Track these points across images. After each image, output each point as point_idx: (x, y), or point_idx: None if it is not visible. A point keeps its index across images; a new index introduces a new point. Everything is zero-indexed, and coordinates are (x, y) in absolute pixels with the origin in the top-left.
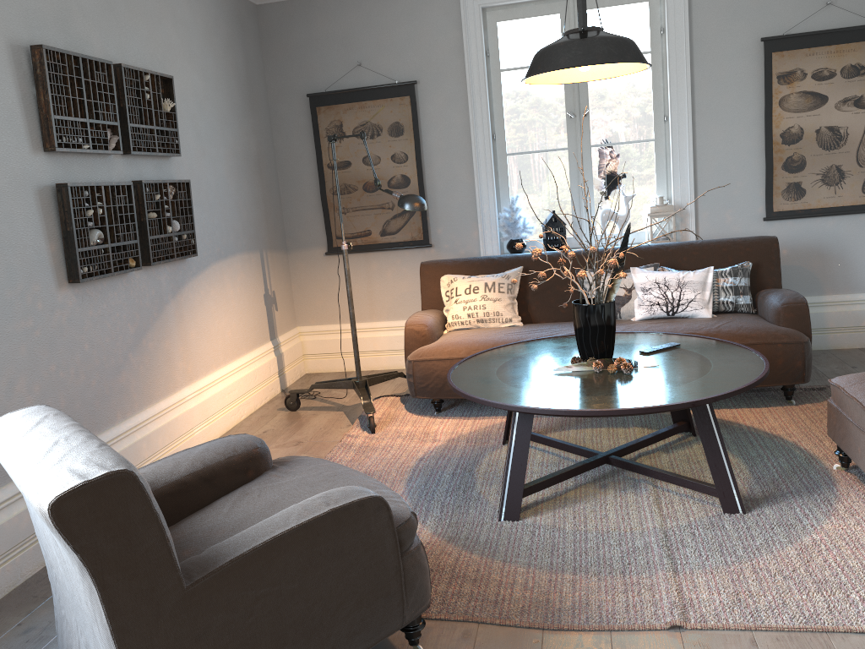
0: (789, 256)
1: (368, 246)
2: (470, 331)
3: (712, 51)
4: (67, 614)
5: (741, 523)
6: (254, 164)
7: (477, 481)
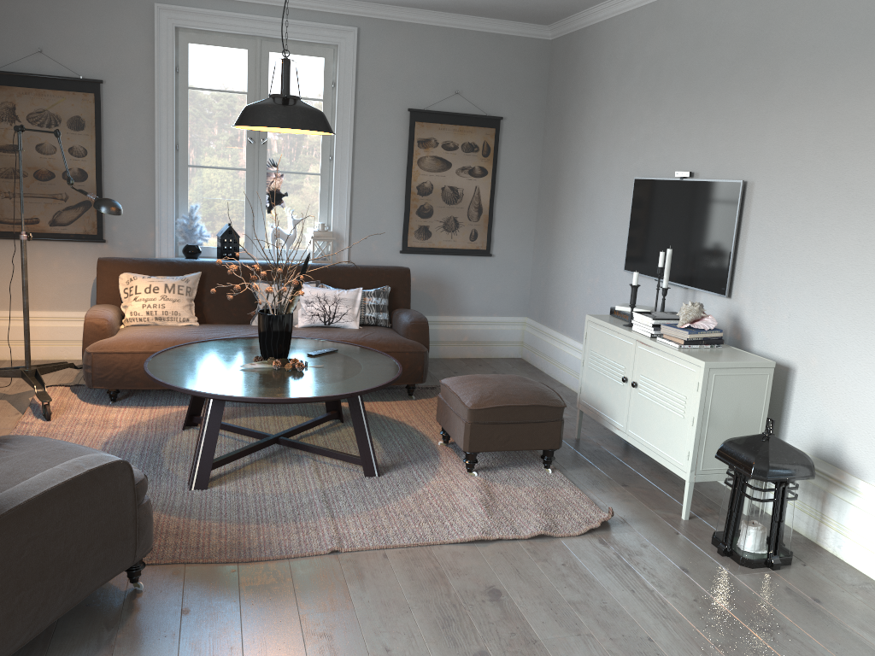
0: (416, 283)
1: (35, 234)
2: (150, 328)
3: (371, 111)
4: None
5: (377, 483)
6: None
7: (165, 460)
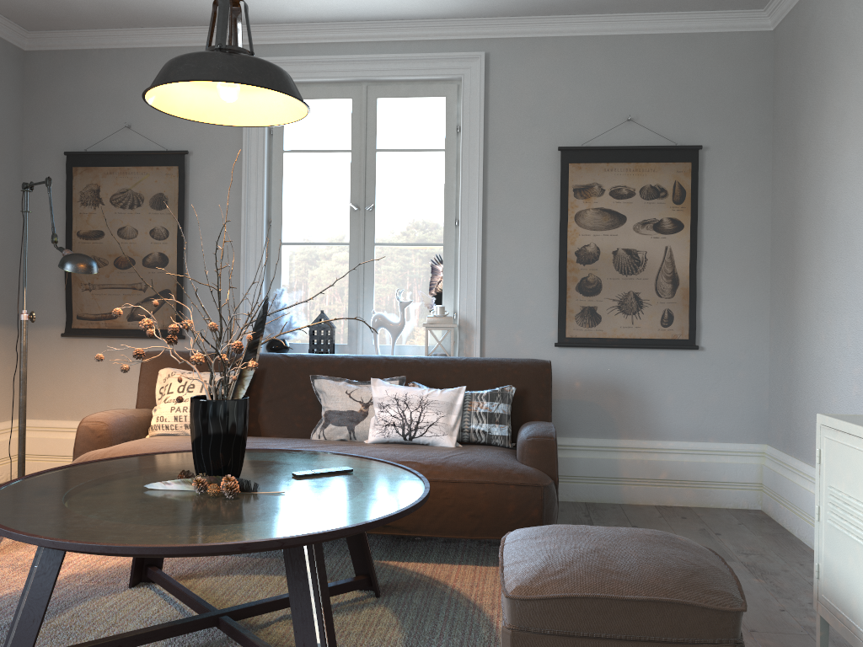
0: (582, 390)
1: (112, 331)
2: (168, 437)
3: (508, 156)
4: None
5: None
6: None
7: None
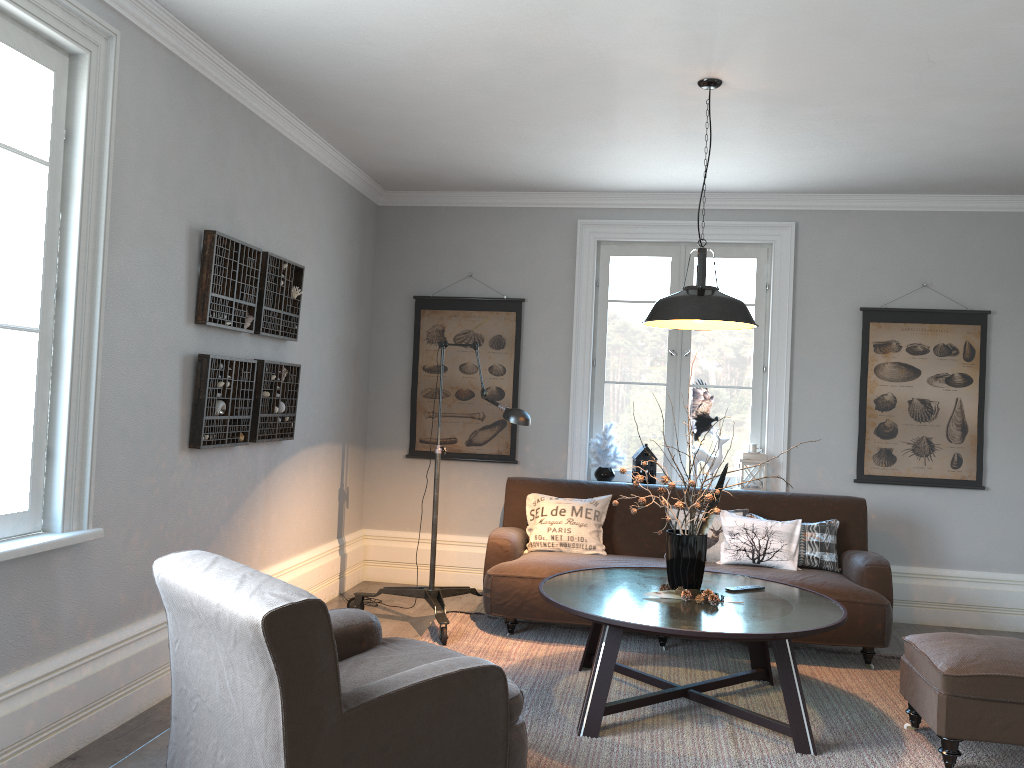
0: (877, 521)
1: (452, 454)
2: (553, 553)
3: (813, 313)
4: (199, 744)
5: (811, 762)
6: (352, 356)
7: (555, 699)
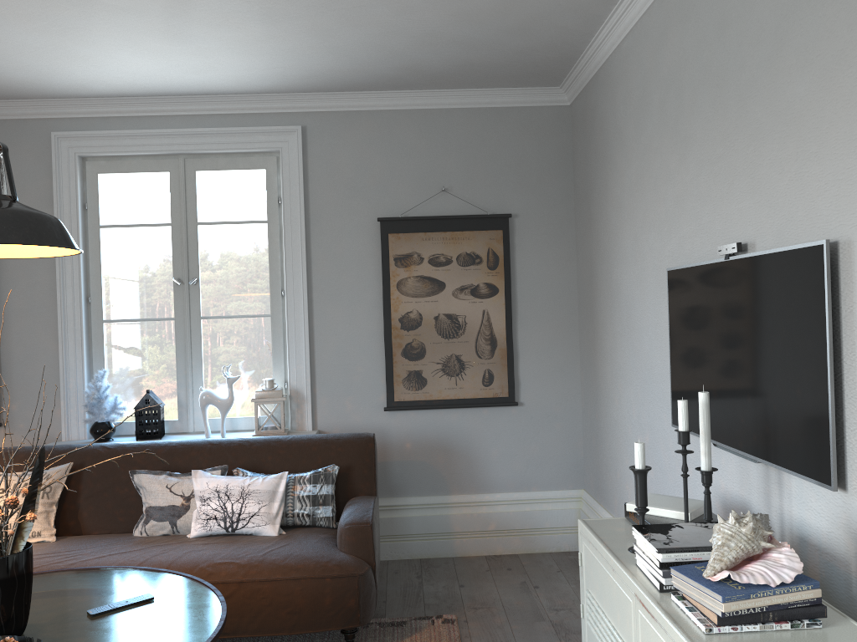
0: (413, 450)
1: None
2: None
3: (330, 227)
4: None
5: None
6: None
7: None
